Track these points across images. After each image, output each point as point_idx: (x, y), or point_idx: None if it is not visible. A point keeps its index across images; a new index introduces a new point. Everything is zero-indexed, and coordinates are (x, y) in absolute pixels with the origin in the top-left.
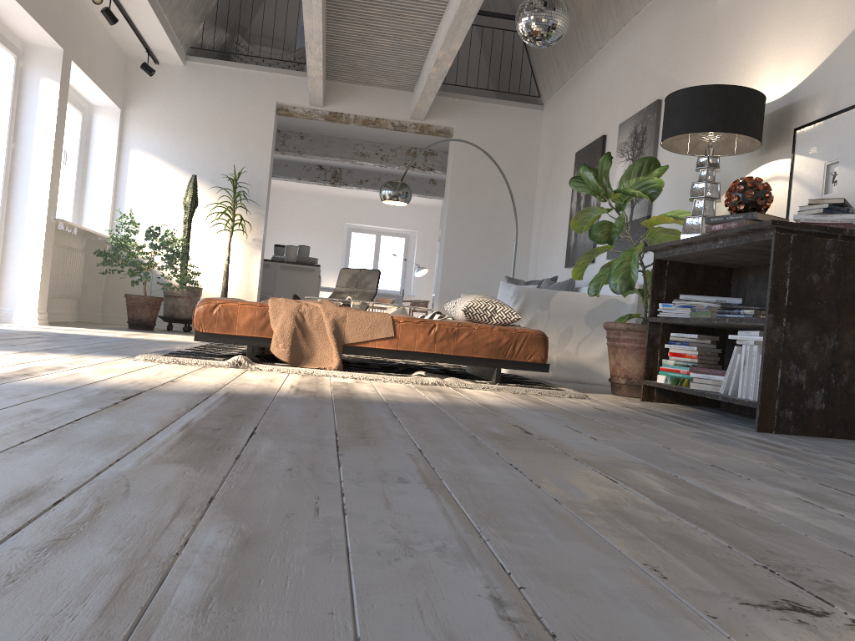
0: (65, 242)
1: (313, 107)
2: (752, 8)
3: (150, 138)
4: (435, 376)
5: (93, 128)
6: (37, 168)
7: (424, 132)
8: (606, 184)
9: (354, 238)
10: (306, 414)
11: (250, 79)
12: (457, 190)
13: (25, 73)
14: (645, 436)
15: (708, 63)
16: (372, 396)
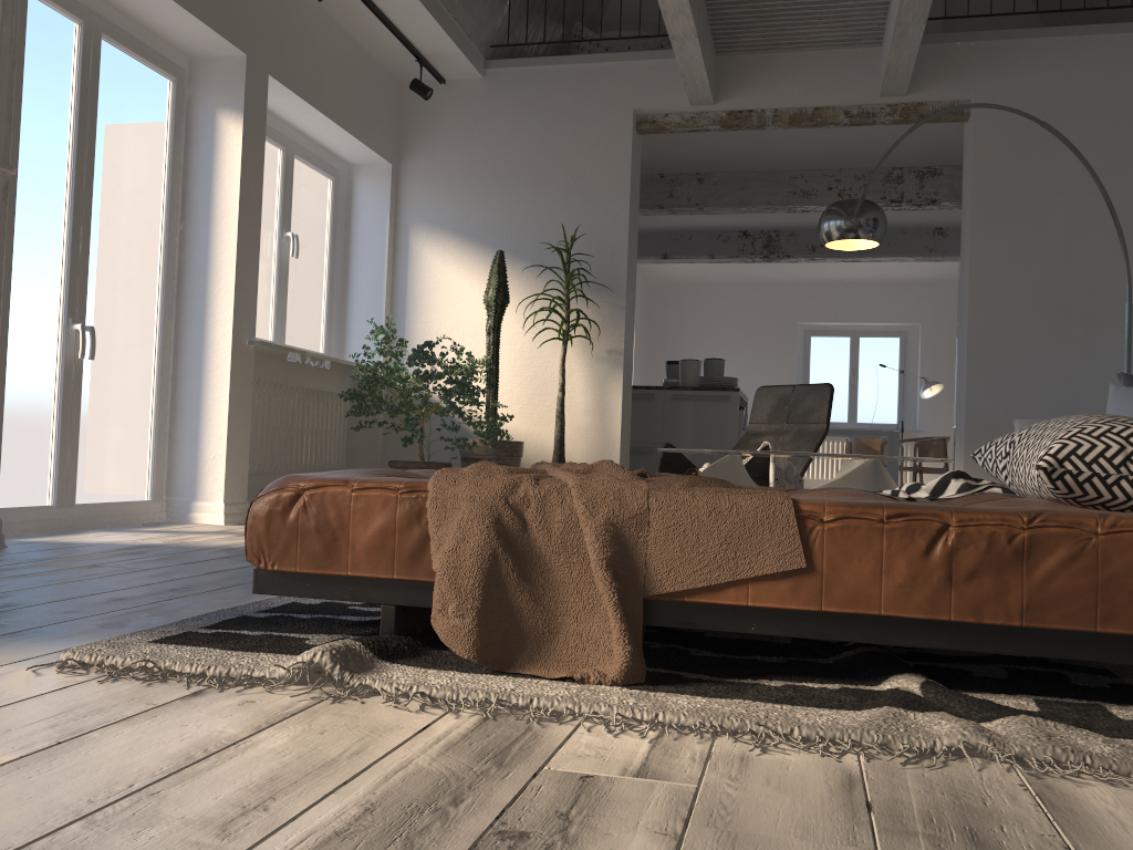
0: (306, 382)
1: (697, 107)
2: None
3: (438, 203)
4: (959, 706)
5: (354, 201)
6: (215, 258)
7: (910, 118)
8: None
9: (815, 345)
10: None
11: (588, 79)
12: (986, 218)
13: (194, 105)
14: None
15: None
16: None
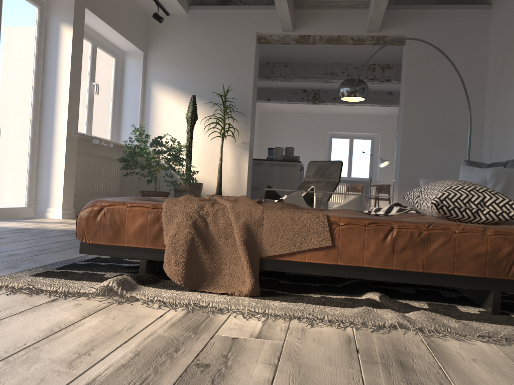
0: (101, 153)
1: (285, 33)
2: None
3: (165, 71)
4: (395, 306)
5: (125, 69)
6: (58, 94)
7: (380, 42)
8: None
9: (334, 142)
10: None
11: (236, 17)
12: (411, 89)
13: (49, 20)
14: None
15: None
16: None
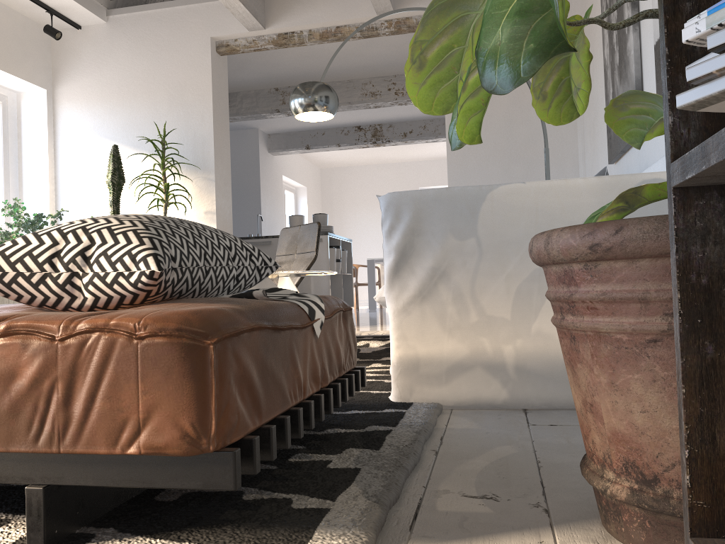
0: None
1: (255, 32)
2: None
3: (82, 115)
4: None
5: (22, 118)
6: None
7: (402, 29)
8: None
9: None
10: None
11: (178, 18)
12: None
13: None
14: None
15: None
16: None
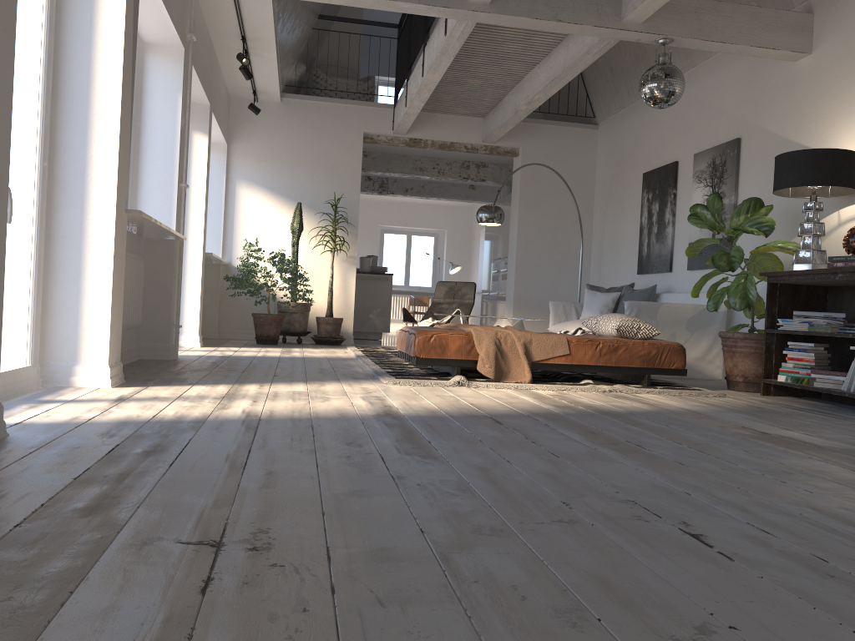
0: None
1: (396, 135)
2: (834, 75)
3: (253, 169)
4: (603, 384)
5: None
6: (192, 209)
7: (493, 153)
8: (719, 220)
9: (386, 239)
10: (619, 427)
11: (340, 112)
12: (525, 205)
13: None
14: (832, 430)
15: (790, 113)
16: (608, 408)
